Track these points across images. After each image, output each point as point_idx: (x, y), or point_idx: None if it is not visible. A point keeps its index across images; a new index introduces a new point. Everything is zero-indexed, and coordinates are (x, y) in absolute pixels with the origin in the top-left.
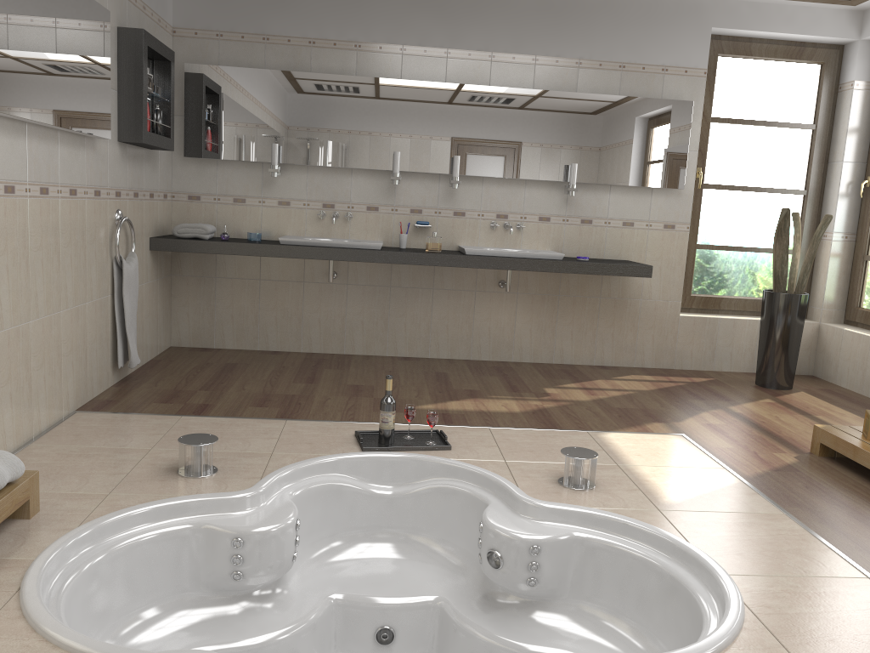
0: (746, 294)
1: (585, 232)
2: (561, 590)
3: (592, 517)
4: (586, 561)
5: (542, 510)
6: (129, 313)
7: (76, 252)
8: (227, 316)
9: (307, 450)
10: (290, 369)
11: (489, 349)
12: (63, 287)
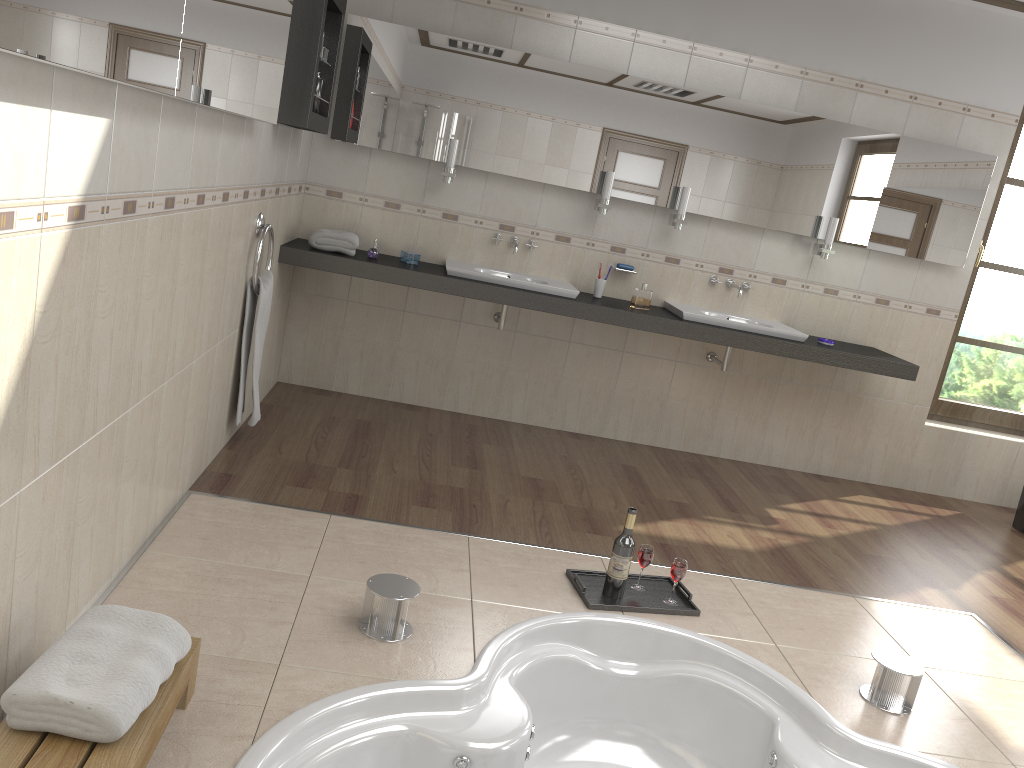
0: (1005, 406)
1: (827, 305)
2: None
3: None
4: None
5: (864, 751)
6: (258, 354)
7: (217, 279)
8: (355, 353)
9: (516, 598)
10: (440, 440)
11: (681, 435)
12: (199, 329)
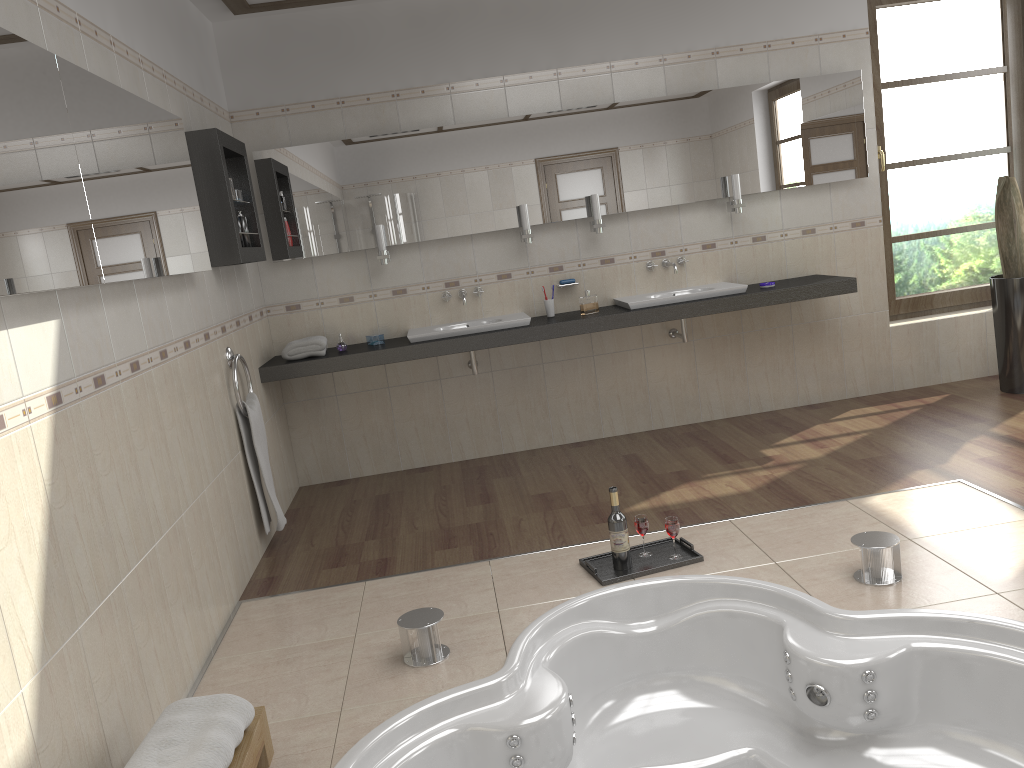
0: (960, 284)
1: (760, 252)
2: (904, 716)
3: (925, 620)
4: (930, 676)
5: (860, 623)
6: (265, 467)
7: (203, 414)
8: (358, 438)
9: (537, 597)
10: (453, 488)
11: (672, 412)
12: (201, 461)
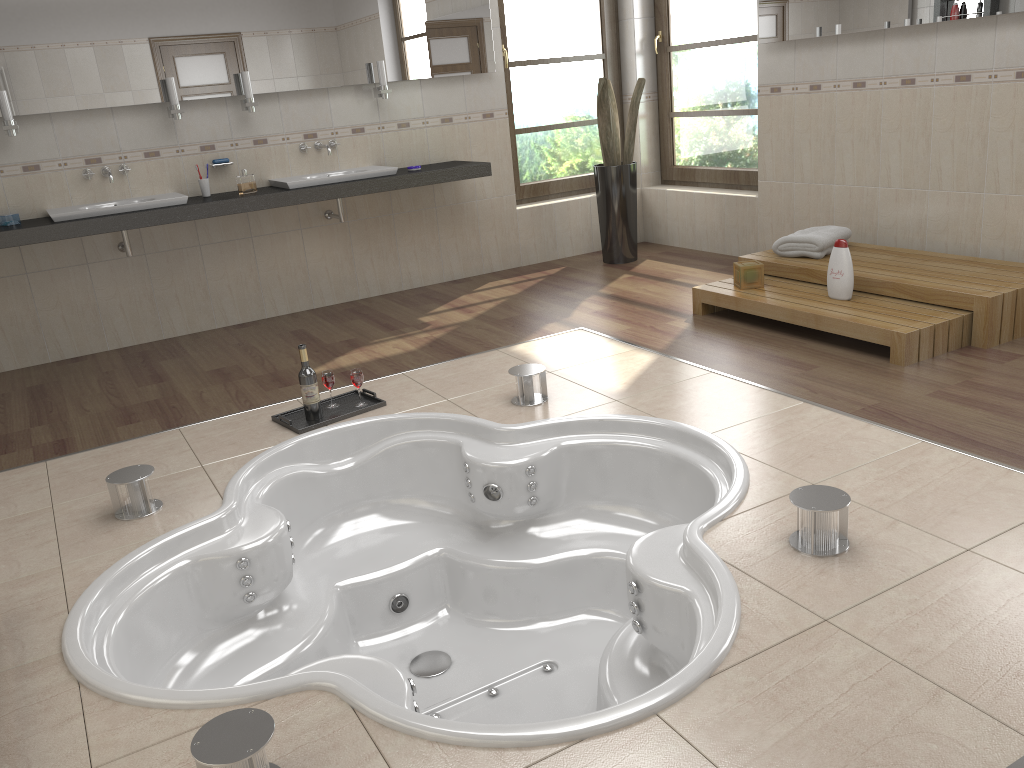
0: (570, 173)
1: (405, 138)
2: (556, 500)
3: (569, 424)
4: (574, 466)
5: (521, 433)
6: None
7: None
8: None
9: (238, 450)
10: (118, 373)
11: (332, 291)
12: None
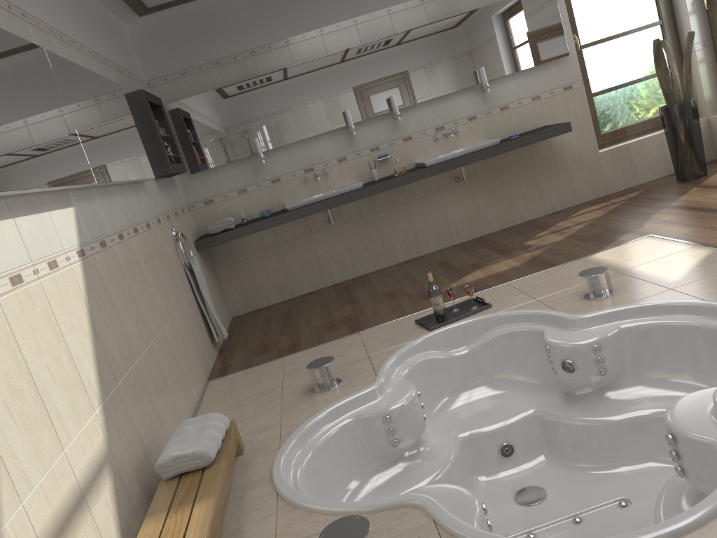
0: (642, 117)
1: (506, 116)
2: (623, 371)
3: (627, 311)
4: (635, 343)
5: (588, 320)
6: (209, 300)
7: (165, 268)
8: (265, 280)
9: (391, 344)
10: (330, 300)
11: (466, 231)
12: (169, 296)
